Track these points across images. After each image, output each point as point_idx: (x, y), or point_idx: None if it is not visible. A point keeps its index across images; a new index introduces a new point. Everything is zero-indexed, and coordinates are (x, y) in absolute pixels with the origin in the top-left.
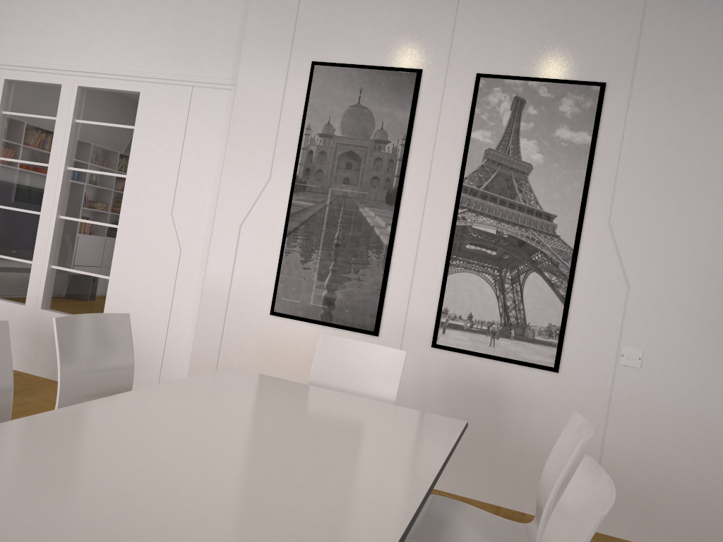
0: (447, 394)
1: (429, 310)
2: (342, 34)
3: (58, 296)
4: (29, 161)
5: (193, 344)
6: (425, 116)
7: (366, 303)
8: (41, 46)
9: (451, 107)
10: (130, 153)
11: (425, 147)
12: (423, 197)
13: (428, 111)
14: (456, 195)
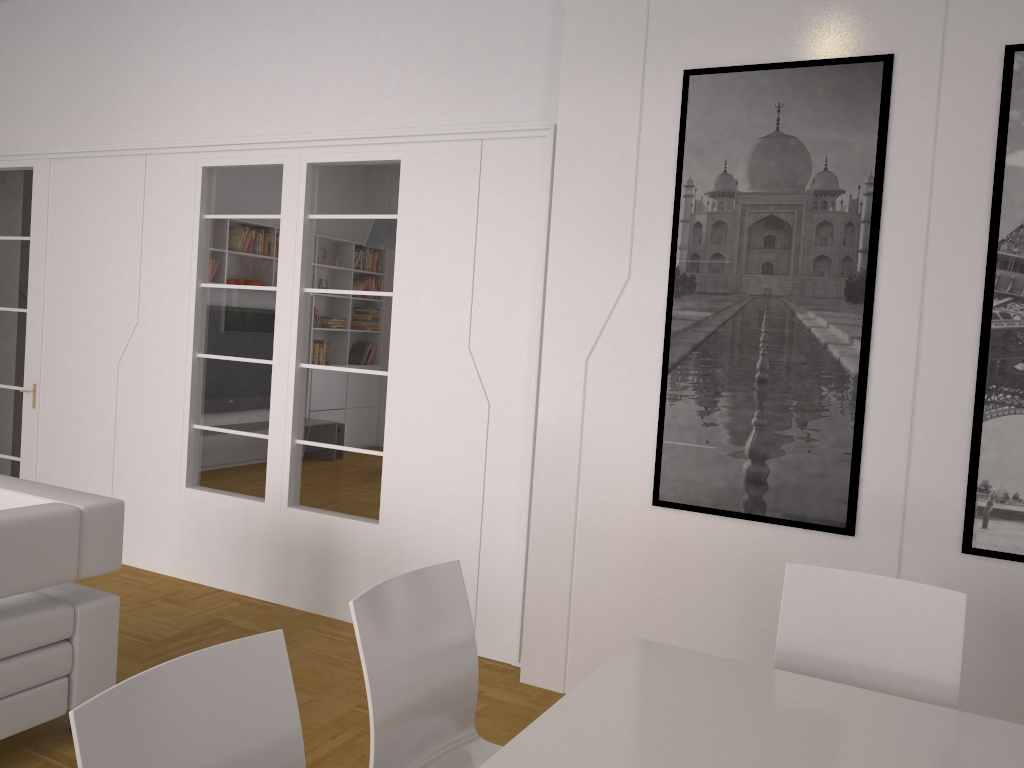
0: (1002, 638)
1: (950, 487)
2: (733, 16)
3: (310, 486)
4: (248, 285)
5: (528, 558)
6: (907, 137)
7: (825, 478)
8: (248, 111)
9: (958, 115)
10: (396, 258)
11: (913, 194)
12: (919, 283)
13: (912, 128)
14: (985, 273)
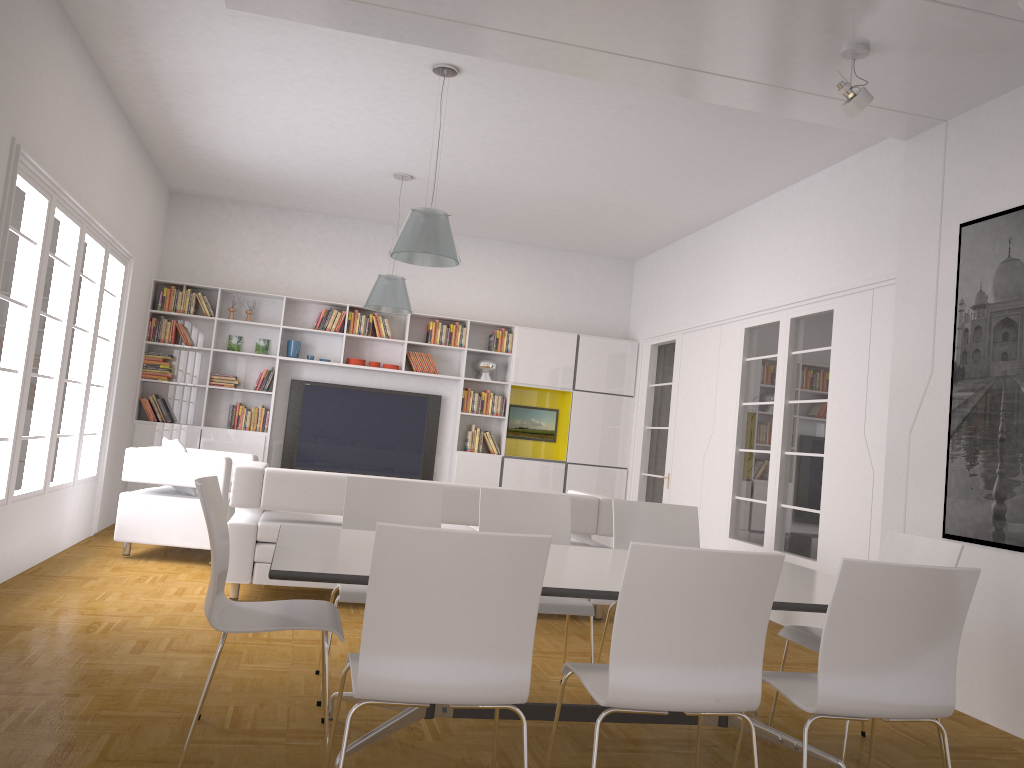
0: None
1: None
2: (986, 182)
3: (786, 536)
4: (763, 401)
5: None
6: None
7: None
8: (765, 289)
9: None
10: (829, 375)
11: None
12: None
13: None
14: None
